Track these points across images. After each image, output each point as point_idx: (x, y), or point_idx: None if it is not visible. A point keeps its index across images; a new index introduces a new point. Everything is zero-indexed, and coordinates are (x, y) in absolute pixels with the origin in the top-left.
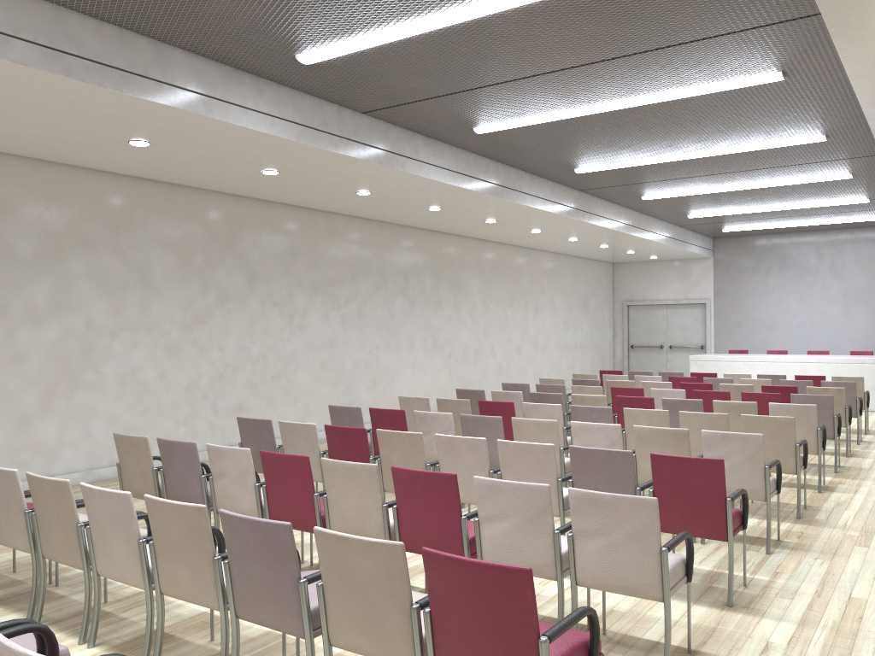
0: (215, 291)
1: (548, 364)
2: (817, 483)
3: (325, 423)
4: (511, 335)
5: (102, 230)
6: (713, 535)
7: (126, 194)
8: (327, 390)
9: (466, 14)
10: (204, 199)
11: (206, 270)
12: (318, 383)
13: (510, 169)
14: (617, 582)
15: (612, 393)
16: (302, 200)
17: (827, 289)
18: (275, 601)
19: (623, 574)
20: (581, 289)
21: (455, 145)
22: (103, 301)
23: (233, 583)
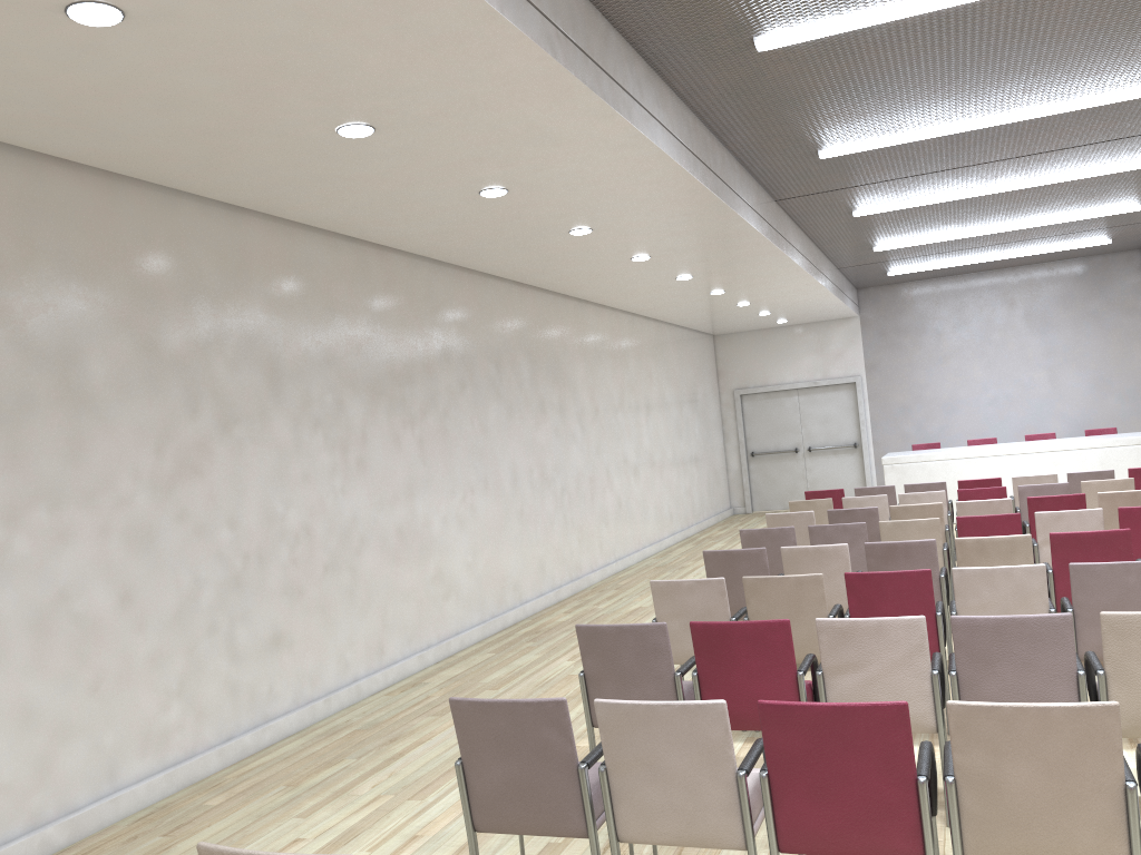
0: (212, 405)
1: (667, 491)
2: None
3: (412, 640)
4: (626, 451)
5: None
6: None
7: (12, 190)
8: (411, 579)
9: None
10: (175, 212)
11: (191, 361)
12: (396, 568)
13: (724, 151)
14: None
15: (959, 528)
16: (357, 217)
17: (1024, 349)
18: None
19: None
20: (688, 376)
21: (678, 90)
22: None
23: None
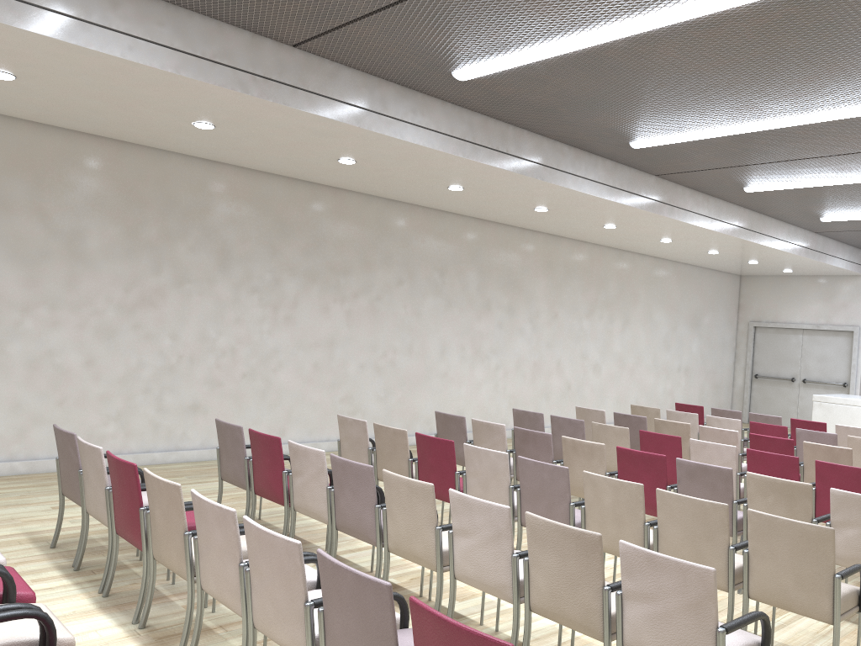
0: (171, 270)
1: (637, 388)
2: None
3: (313, 433)
4: (587, 350)
5: (19, 188)
6: None
7: (56, 149)
8: (320, 396)
9: None
10: (165, 162)
11: (160, 244)
12: (307, 387)
13: (542, 140)
14: None
15: (641, 438)
16: (289, 170)
17: None
18: None
19: None
20: (692, 304)
21: (450, 101)
22: (15, 271)
23: None
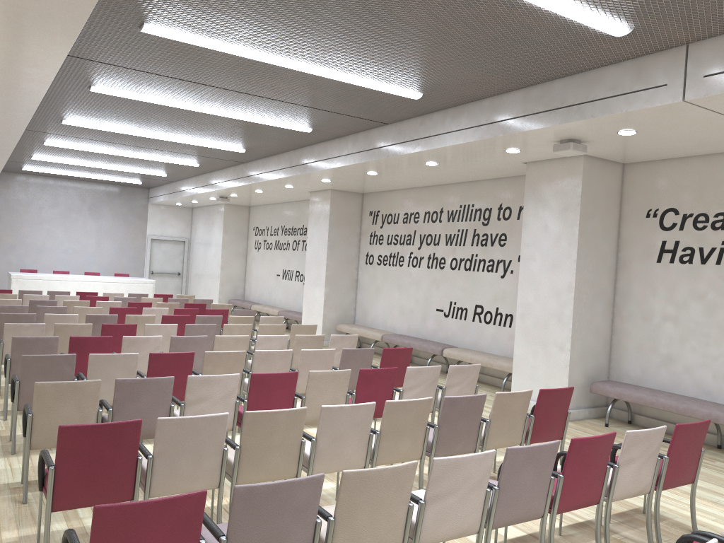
0: None
1: None
2: None
3: None
4: None
5: None
6: (401, 385)
7: None
8: None
9: (301, 68)
10: None
11: None
12: None
13: None
14: None
15: (110, 312)
16: None
17: (86, 226)
18: (466, 437)
19: None
20: None
21: None
22: None
23: (438, 438)
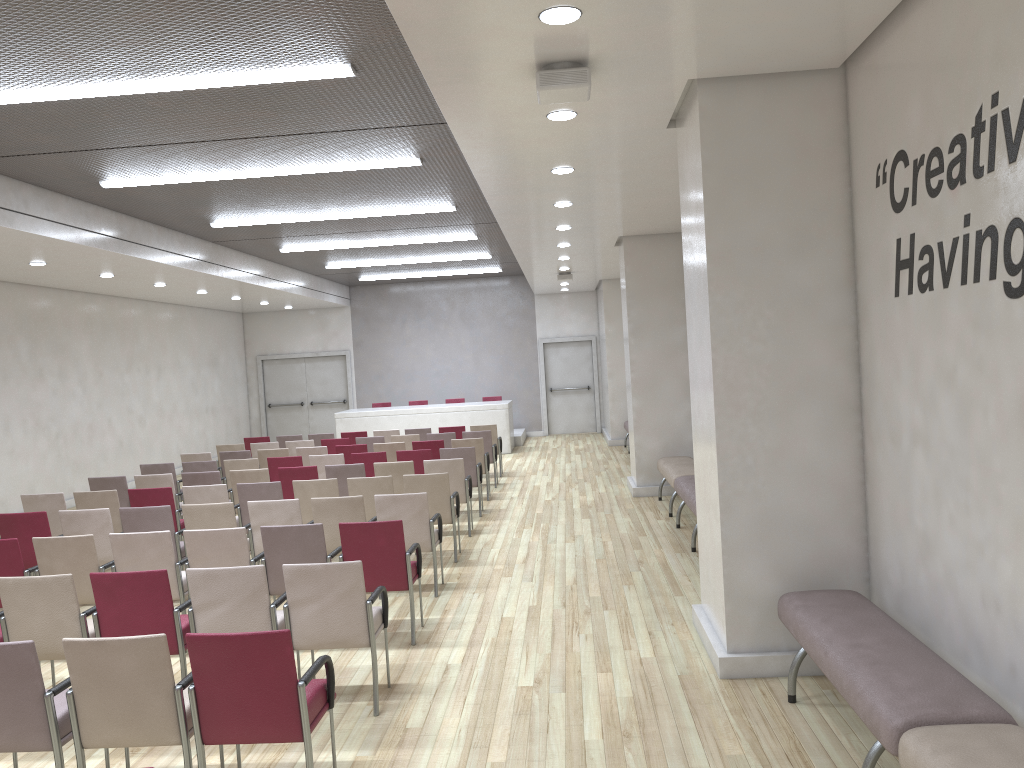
0: None
1: (177, 434)
2: (467, 528)
3: None
4: (132, 404)
5: None
6: (397, 586)
7: None
8: None
9: (120, 90)
10: None
11: None
12: None
13: (136, 221)
14: (330, 639)
15: (269, 464)
16: None
17: (459, 338)
18: (14, 722)
19: (335, 630)
20: (209, 345)
21: (72, 196)
22: None
23: None
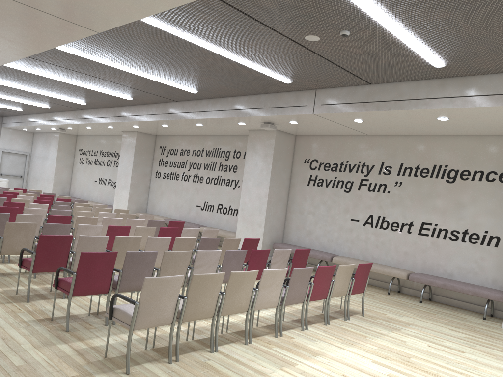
0: None
1: None
2: None
3: None
4: None
5: None
6: None
7: None
8: None
9: (136, 73)
10: None
11: None
12: None
13: None
14: None
15: None
16: None
17: None
18: None
19: None
20: None
21: None
22: None
23: None
